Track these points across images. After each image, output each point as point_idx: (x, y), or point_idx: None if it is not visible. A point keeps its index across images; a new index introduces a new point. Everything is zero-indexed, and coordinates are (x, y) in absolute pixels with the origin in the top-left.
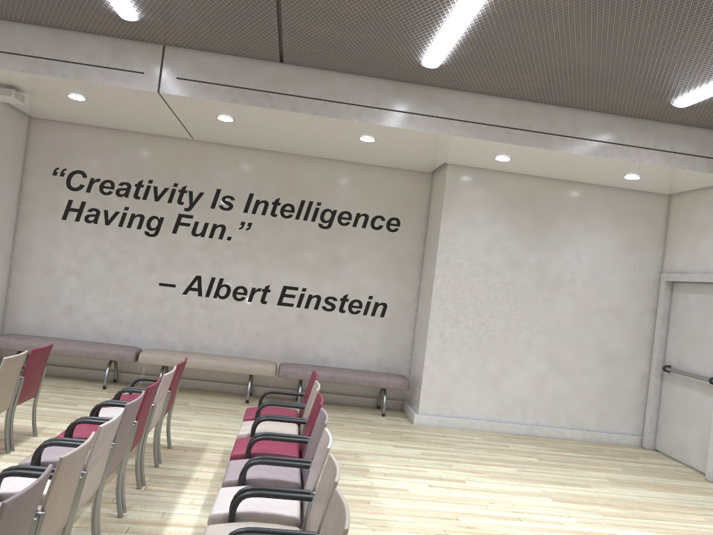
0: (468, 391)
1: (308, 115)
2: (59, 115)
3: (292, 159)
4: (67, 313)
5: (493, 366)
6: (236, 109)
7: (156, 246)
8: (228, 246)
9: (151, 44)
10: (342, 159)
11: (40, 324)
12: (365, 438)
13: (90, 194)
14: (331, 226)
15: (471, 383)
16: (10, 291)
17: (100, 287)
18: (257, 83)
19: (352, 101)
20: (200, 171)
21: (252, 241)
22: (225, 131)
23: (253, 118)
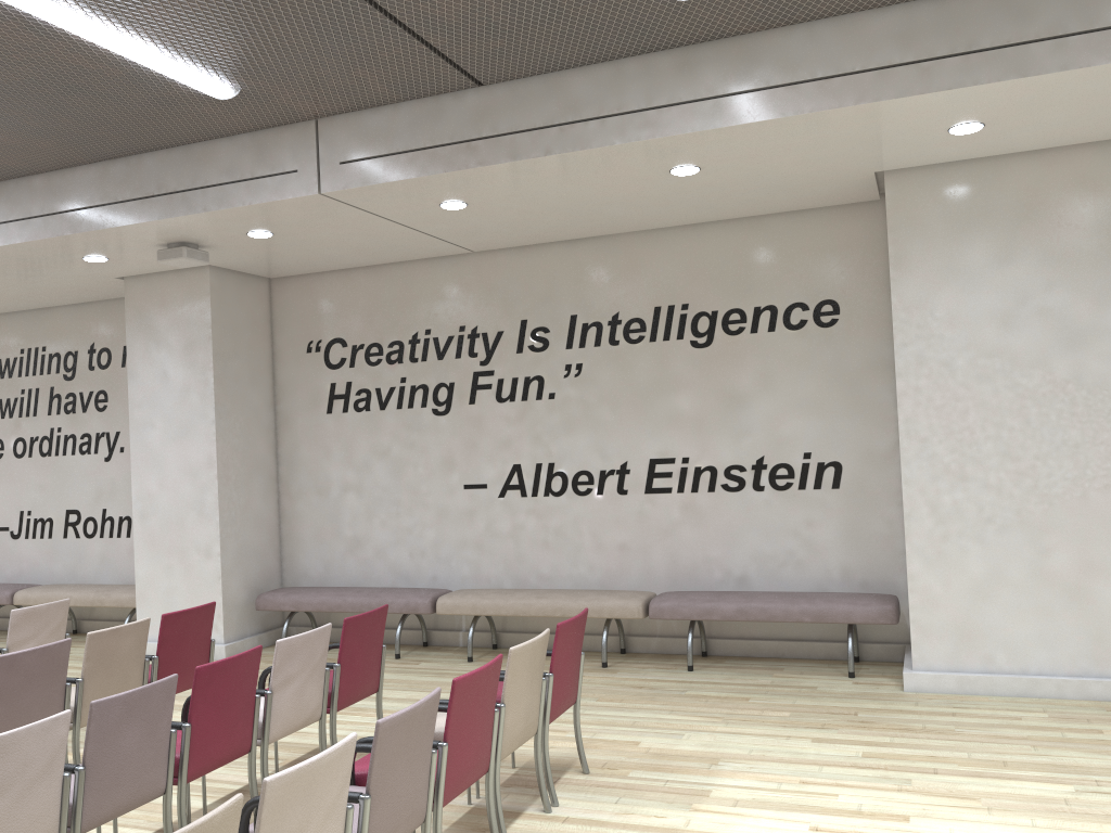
0: (1016, 617)
1: (540, 158)
2: (288, 266)
3: (628, 241)
4: (353, 548)
5: (1064, 560)
6: (439, 184)
7: (450, 428)
8: (552, 410)
9: (300, 125)
10: (706, 218)
11: (323, 570)
12: (768, 725)
13: (354, 369)
14: (712, 340)
15: (1019, 600)
16: (283, 527)
17: (388, 504)
18: (452, 131)
19: (606, 110)
20: (492, 299)
21: (587, 393)
22: (486, 225)
23: (484, 192)
